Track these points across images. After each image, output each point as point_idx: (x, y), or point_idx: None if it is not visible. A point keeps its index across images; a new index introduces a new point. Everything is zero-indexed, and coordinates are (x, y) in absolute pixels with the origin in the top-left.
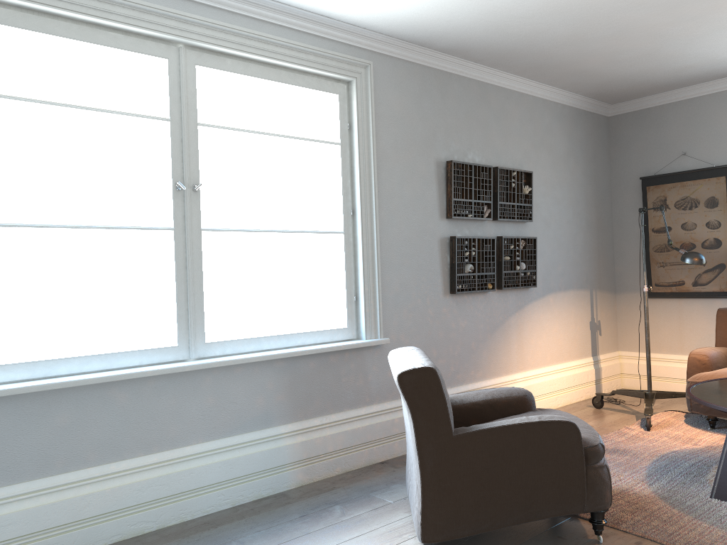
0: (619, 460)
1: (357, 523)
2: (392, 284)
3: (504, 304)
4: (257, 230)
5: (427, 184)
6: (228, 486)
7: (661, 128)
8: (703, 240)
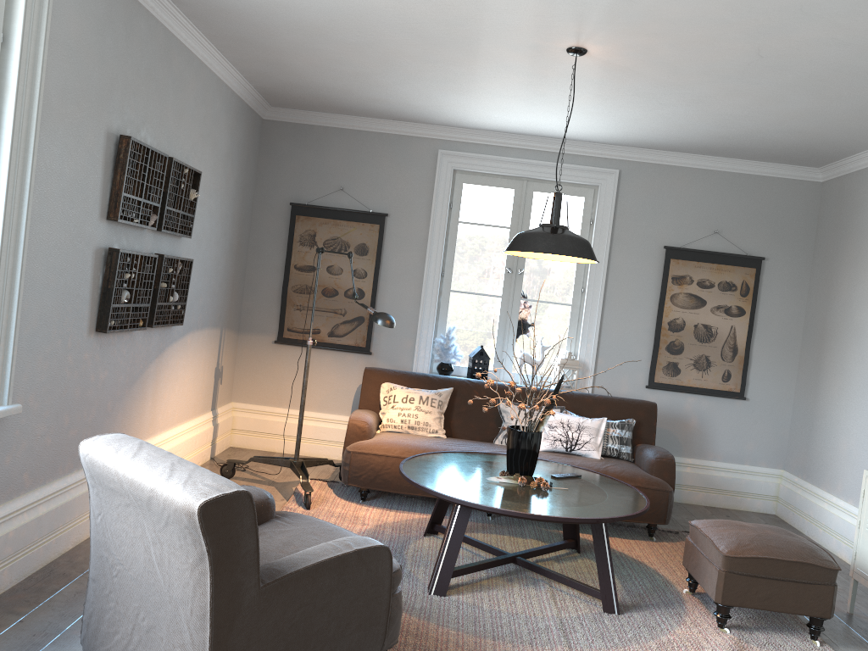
0: None
1: None
2: (31, 316)
3: (147, 346)
4: None
5: (92, 164)
6: None
7: (322, 152)
8: (347, 289)
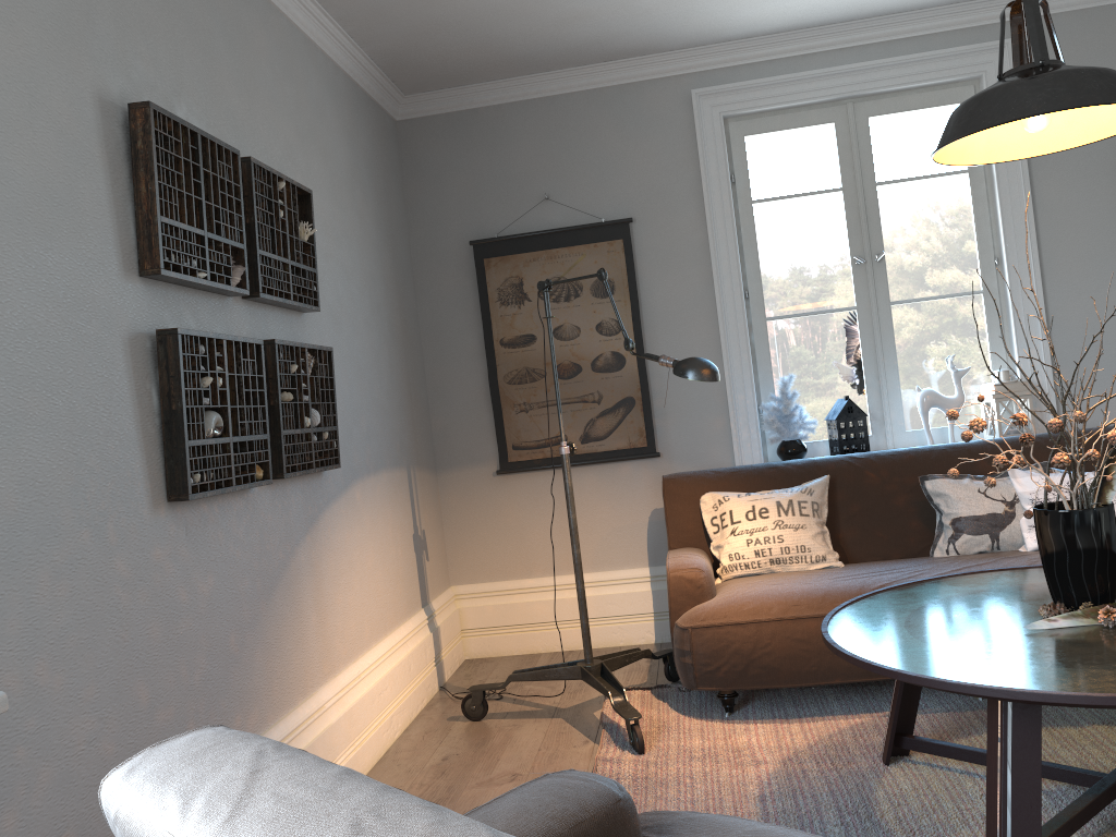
0: None
1: None
2: None
3: (284, 516)
4: None
5: (78, 160)
6: None
7: (501, 148)
8: (595, 357)
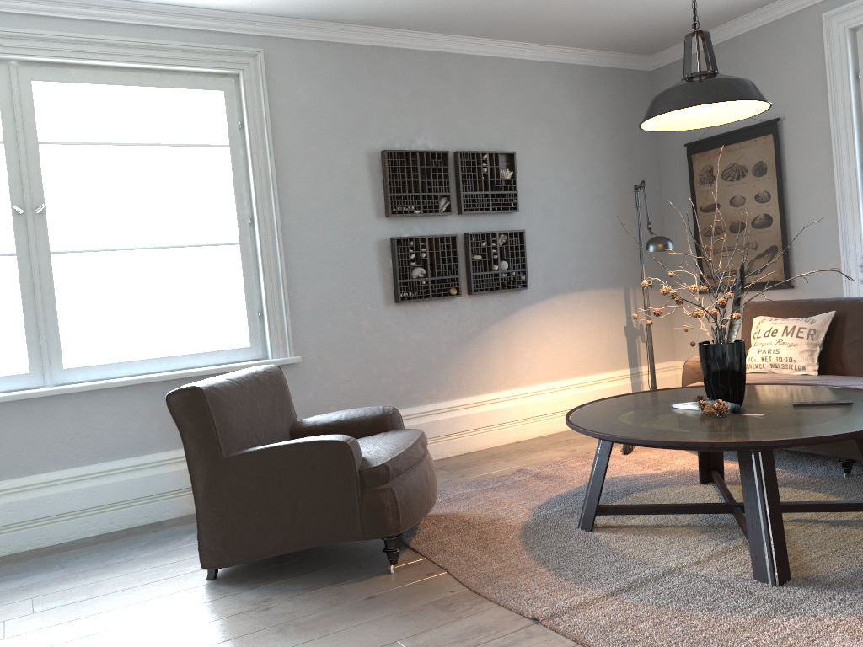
0: (541, 487)
1: (188, 550)
2: (309, 297)
3: (481, 311)
4: (122, 249)
5: (354, 181)
6: (94, 513)
7: None
8: (754, 218)
